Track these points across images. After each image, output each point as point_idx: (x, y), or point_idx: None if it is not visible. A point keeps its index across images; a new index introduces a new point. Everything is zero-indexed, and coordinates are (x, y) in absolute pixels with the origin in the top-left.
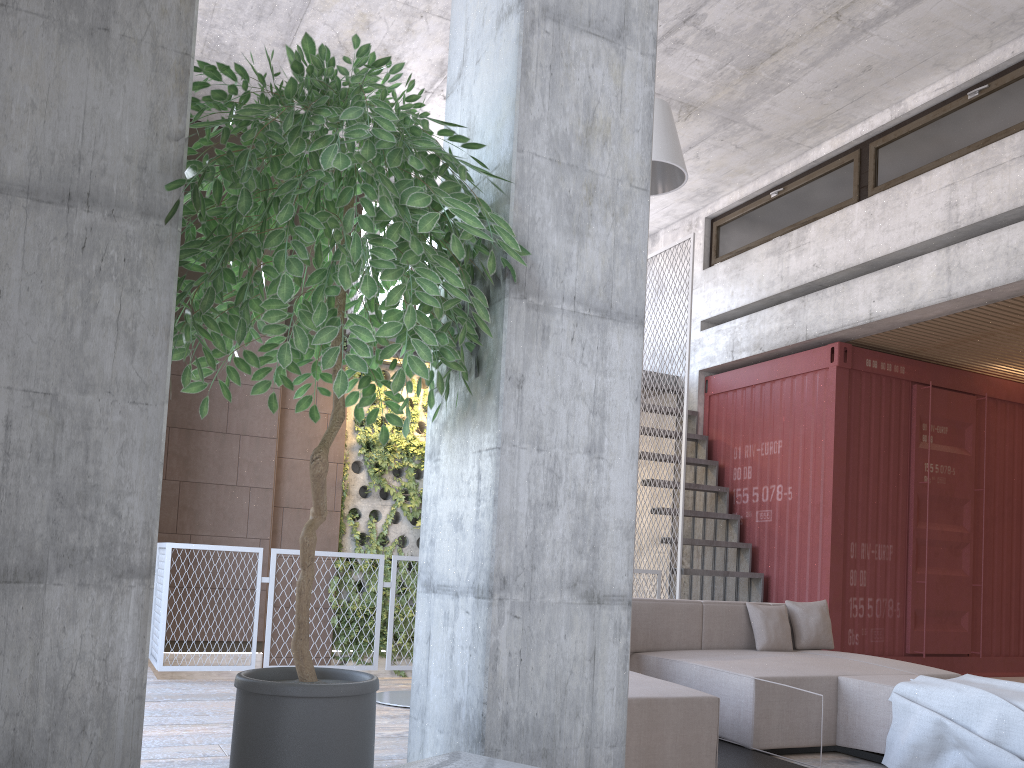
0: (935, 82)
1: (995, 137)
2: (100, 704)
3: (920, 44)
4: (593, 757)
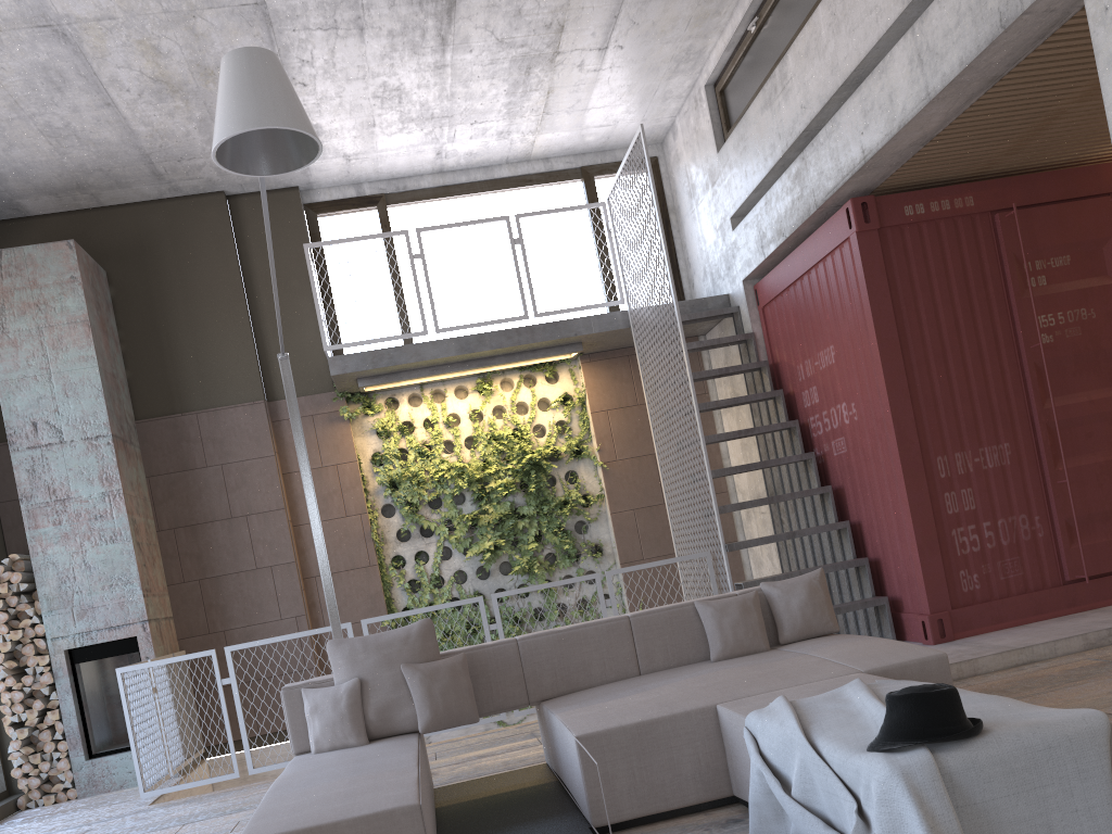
0: None
1: None
2: None
3: None
4: None
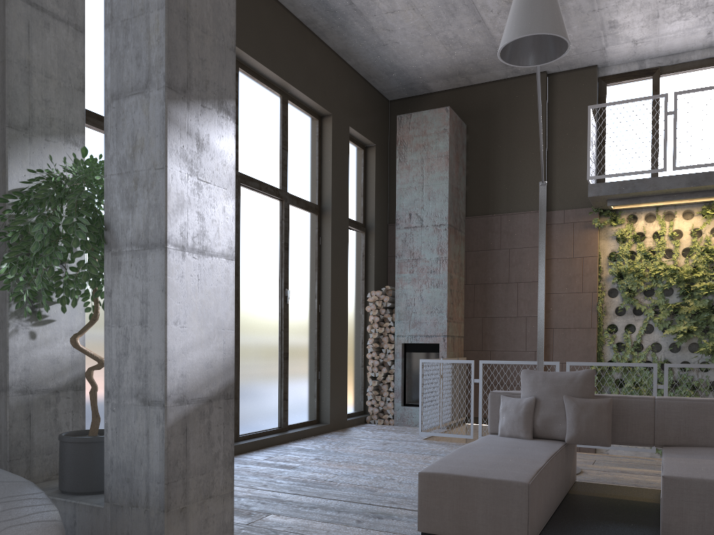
0: None
1: None
2: None
3: None
4: (149, 487)
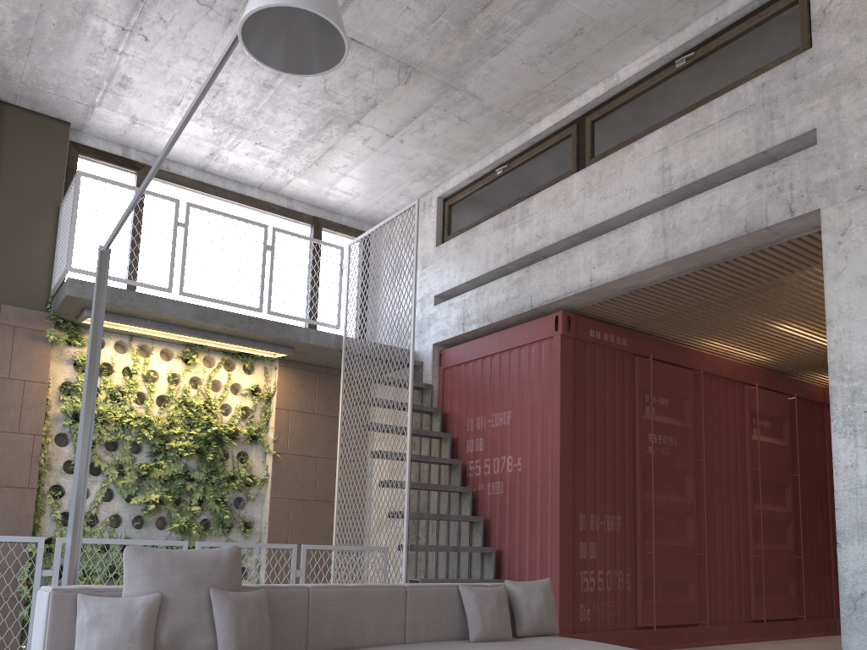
0: (645, 53)
1: (703, 102)
2: None
3: (629, 5)
4: None
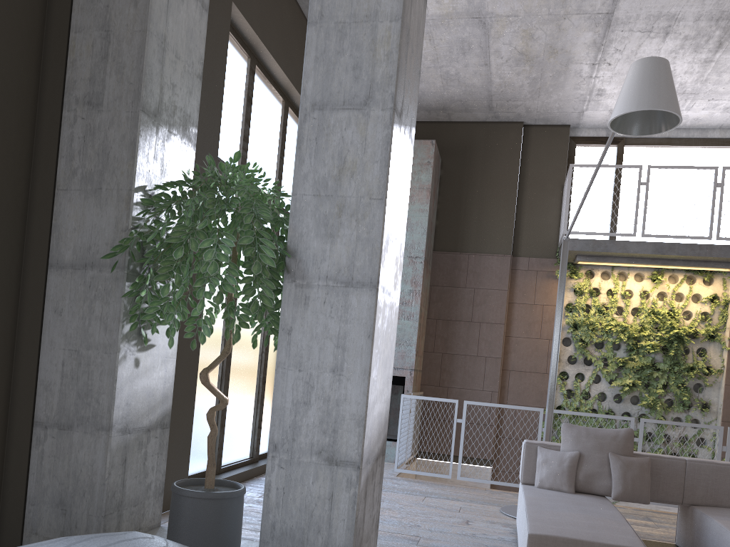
0: None
1: None
2: (90, 484)
3: None
4: None
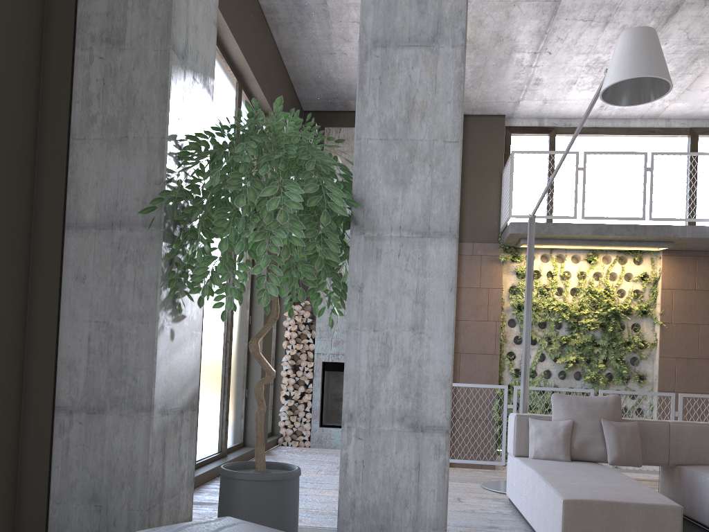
0: None
1: None
2: (129, 474)
3: None
4: None
